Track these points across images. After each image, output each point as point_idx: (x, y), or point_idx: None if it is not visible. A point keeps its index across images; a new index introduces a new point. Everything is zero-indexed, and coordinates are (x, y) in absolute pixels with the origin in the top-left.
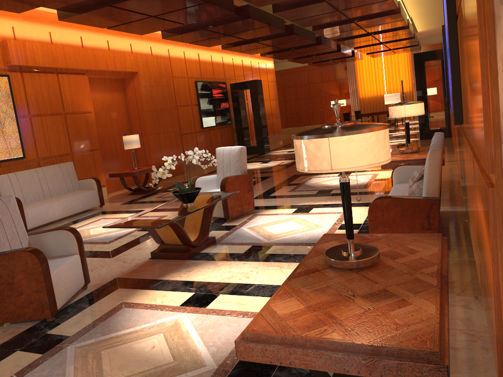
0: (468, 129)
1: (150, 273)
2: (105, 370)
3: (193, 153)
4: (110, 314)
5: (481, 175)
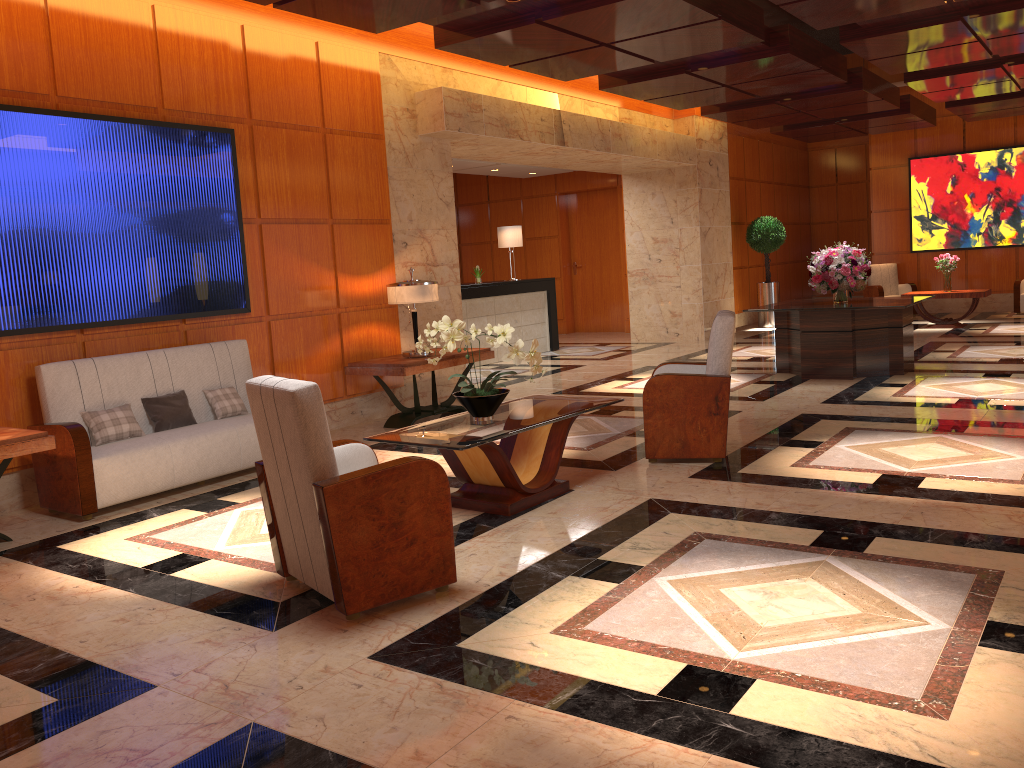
0: (314, 302)
1: (564, 471)
2: (578, 425)
3: (452, 325)
4: (595, 444)
5: (377, 310)
